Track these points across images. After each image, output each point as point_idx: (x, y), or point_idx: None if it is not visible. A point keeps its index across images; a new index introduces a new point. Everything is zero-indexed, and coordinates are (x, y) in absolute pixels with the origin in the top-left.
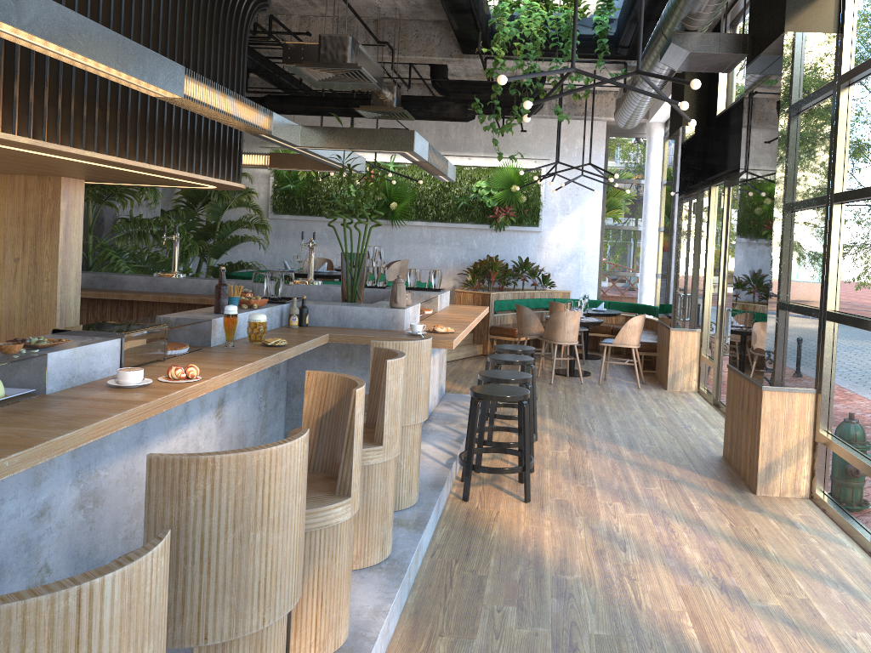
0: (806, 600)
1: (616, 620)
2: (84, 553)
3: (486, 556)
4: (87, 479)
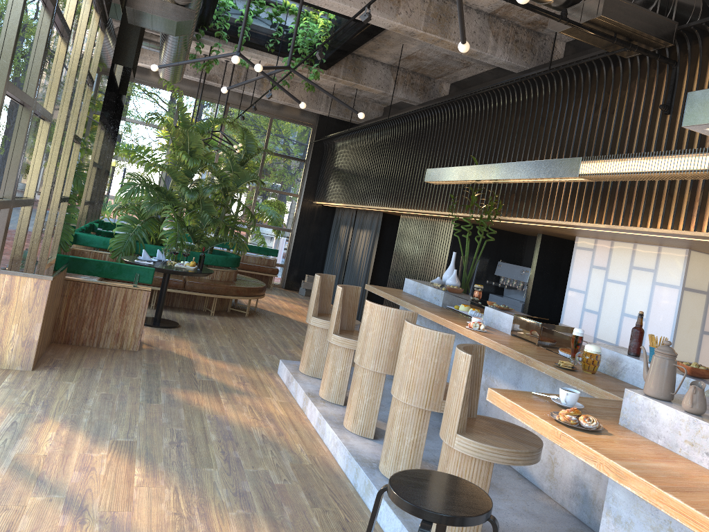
0: None
1: (196, 477)
2: (482, 414)
3: (325, 528)
4: (488, 377)
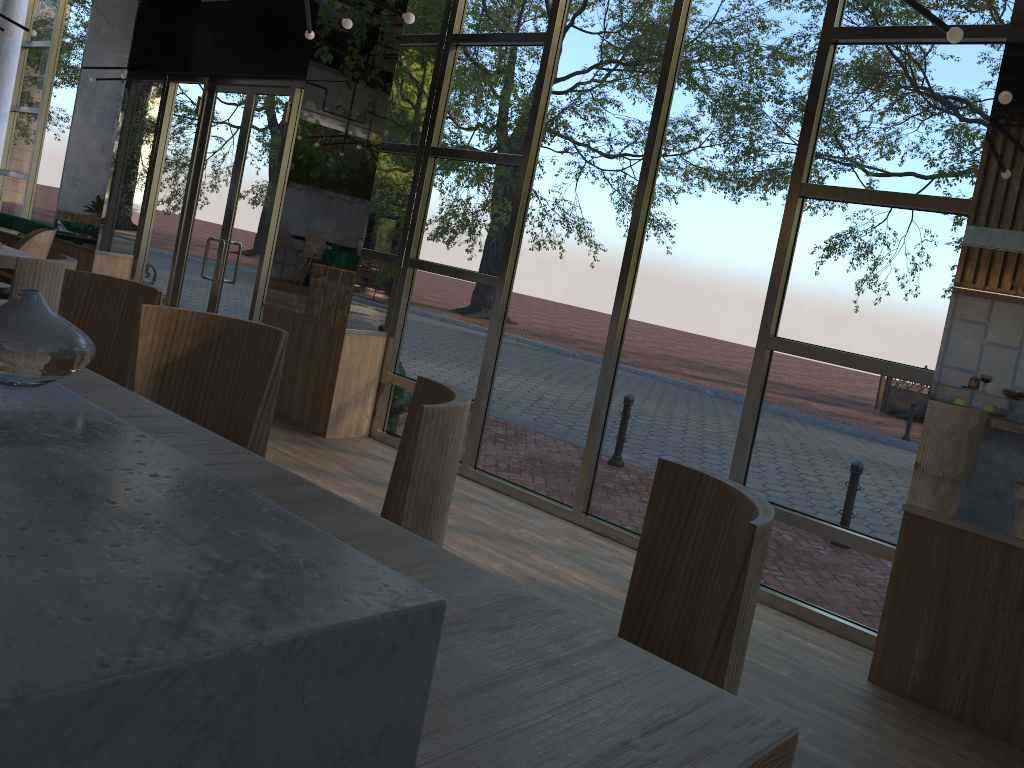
0: (467, 515)
1: None
2: None
3: None
4: None
